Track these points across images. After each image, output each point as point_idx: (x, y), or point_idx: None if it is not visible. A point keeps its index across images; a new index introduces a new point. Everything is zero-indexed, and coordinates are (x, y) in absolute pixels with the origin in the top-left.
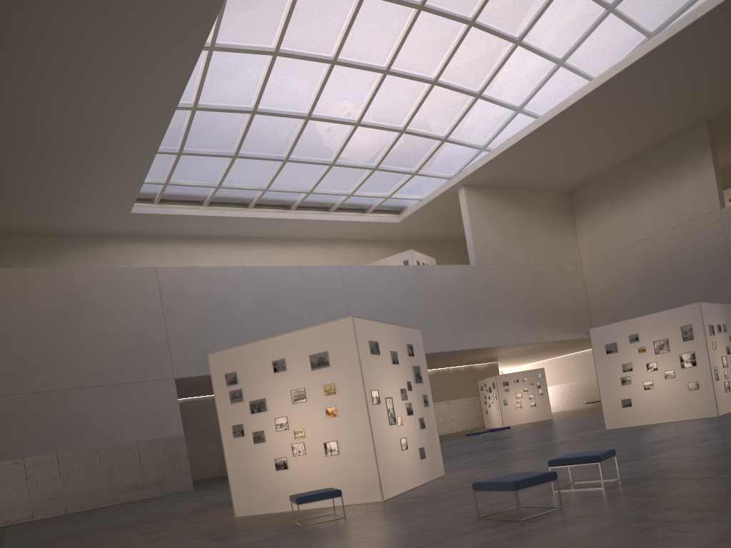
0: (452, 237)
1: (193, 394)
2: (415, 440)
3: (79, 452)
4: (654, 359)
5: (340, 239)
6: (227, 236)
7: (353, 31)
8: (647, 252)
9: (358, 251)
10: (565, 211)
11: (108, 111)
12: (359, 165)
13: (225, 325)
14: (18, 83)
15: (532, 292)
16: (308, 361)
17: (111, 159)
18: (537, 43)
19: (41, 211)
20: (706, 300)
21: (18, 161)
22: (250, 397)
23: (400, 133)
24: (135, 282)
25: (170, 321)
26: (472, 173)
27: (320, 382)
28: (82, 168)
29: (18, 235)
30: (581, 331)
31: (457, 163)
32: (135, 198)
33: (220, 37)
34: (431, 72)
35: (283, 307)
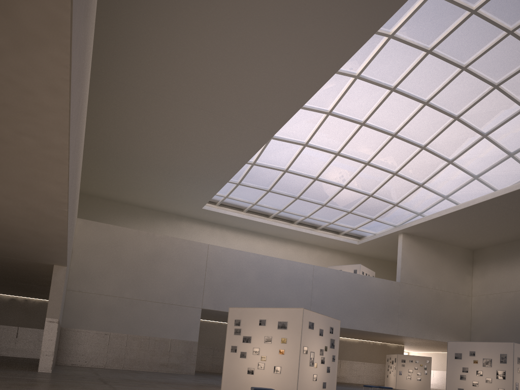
0: (391, 259)
1: (207, 319)
2: (322, 377)
3: (139, 336)
4: (482, 369)
5: (319, 246)
6: (252, 230)
7: (351, 141)
8: (515, 300)
9: (328, 255)
10: (467, 261)
11: (207, 161)
12: (340, 208)
13: (237, 284)
14: (168, 141)
15: (433, 307)
16: (276, 324)
17: (201, 181)
18: (462, 164)
19: (155, 198)
20: None
21: (153, 174)
22: (244, 333)
23: (369, 196)
24: (195, 250)
25: (208, 275)
26: (409, 227)
27: (280, 335)
28: (184, 182)
29: (138, 207)
30: (462, 339)
31: (401, 218)
32: (207, 202)
33: (277, 133)
34: (394, 168)
35: (274, 282)
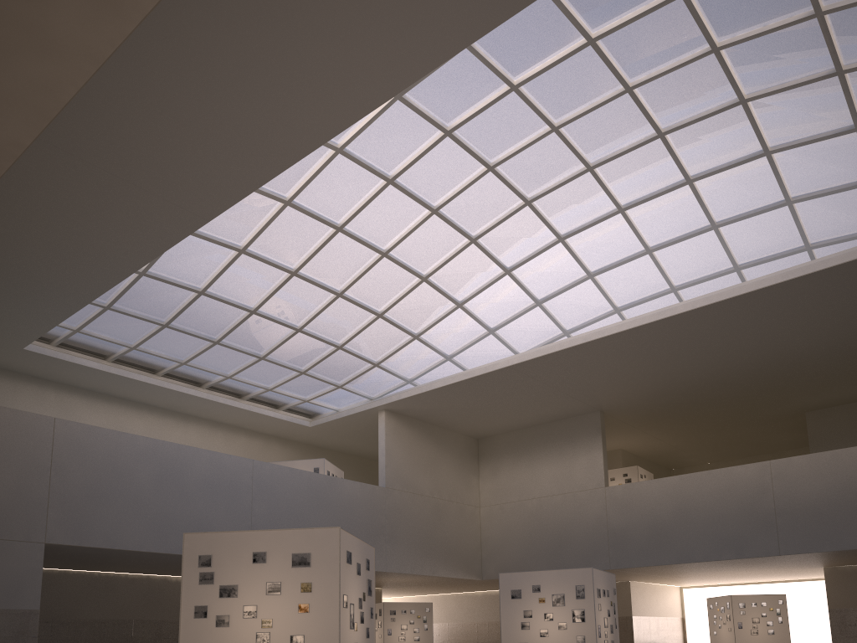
0: (358, 452)
1: None
2: None
3: None
4: (551, 610)
5: (244, 428)
6: (122, 397)
7: (319, 254)
8: (540, 510)
9: (260, 444)
10: (472, 455)
11: (58, 256)
12: (288, 366)
13: (117, 495)
14: None
15: (432, 524)
16: (289, 558)
17: (34, 296)
18: (475, 310)
19: None
20: (586, 564)
21: None
22: (221, 581)
23: (337, 348)
24: (26, 429)
25: (57, 479)
26: (396, 400)
27: (298, 579)
28: None
29: None
30: (472, 572)
31: (382, 387)
32: (37, 337)
33: None
34: (379, 306)
35: (185, 490)
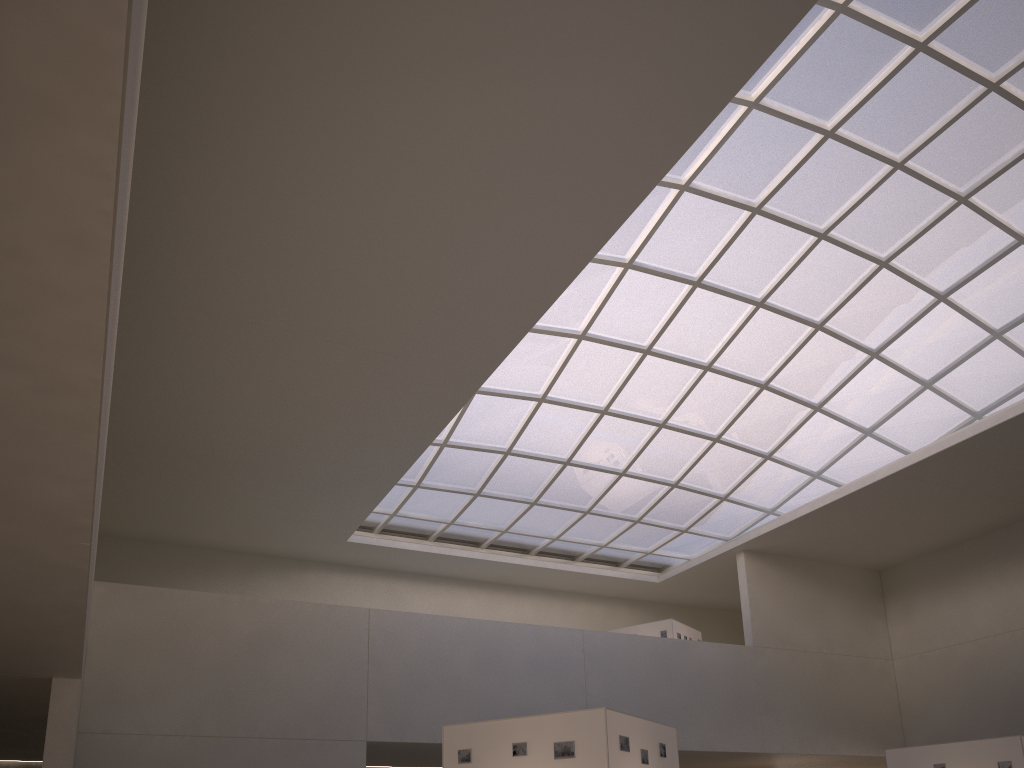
0: (725, 605)
1: (377, 763)
2: None
3: None
4: None
5: (583, 593)
6: (449, 576)
7: (629, 385)
8: (979, 657)
9: (604, 610)
10: (873, 592)
11: (355, 444)
12: (618, 516)
13: (436, 683)
14: (275, 413)
15: (824, 688)
16: (551, 748)
17: (343, 487)
18: (839, 410)
19: (250, 530)
20: None
21: (245, 481)
22: None
23: (671, 487)
24: (343, 623)
25: (374, 672)
26: (754, 538)
27: None
28: (310, 492)
29: (216, 551)
30: (890, 747)
31: (737, 523)
32: (356, 527)
33: (486, 381)
34: (713, 429)
35: (508, 671)
